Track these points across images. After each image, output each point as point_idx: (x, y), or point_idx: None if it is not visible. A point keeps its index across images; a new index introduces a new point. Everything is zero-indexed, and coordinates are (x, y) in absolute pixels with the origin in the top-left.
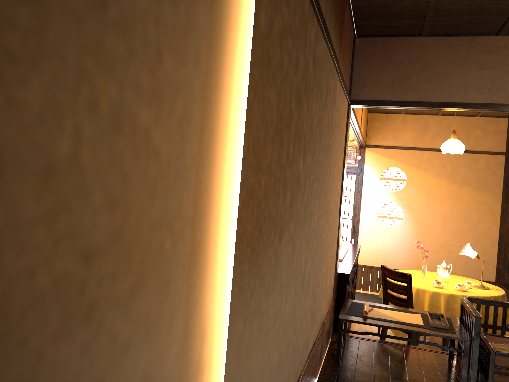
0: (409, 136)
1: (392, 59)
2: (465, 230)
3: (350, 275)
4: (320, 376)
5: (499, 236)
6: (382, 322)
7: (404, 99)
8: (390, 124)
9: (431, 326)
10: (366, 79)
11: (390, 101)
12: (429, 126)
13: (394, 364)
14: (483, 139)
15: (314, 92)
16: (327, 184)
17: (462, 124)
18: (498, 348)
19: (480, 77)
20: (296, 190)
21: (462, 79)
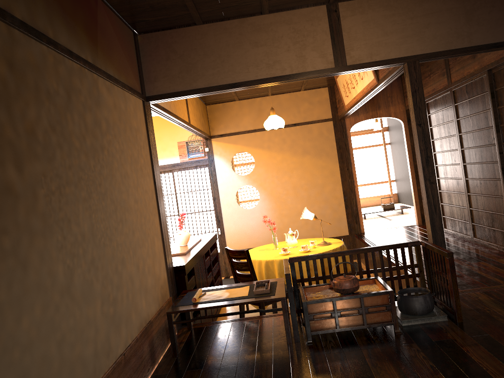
0: (248, 120)
1: (176, 51)
2: (314, 195)
3: (189, 266)
4: (153, 375)
5: (343, 193)
6: (209, 303)
7: (195, 87)
8: (229, 112)
9: (254, 294)
10: (156, 74)
11: (183, 91)
12: (263, 107)
13: (232, 339)
14: (312, 110)
15: (26, 97)
16: (109, 185)
17: (291, 100)
18: (315, 297)
19: (257, 55)
20: (5, 202)
21: (242, 59)
